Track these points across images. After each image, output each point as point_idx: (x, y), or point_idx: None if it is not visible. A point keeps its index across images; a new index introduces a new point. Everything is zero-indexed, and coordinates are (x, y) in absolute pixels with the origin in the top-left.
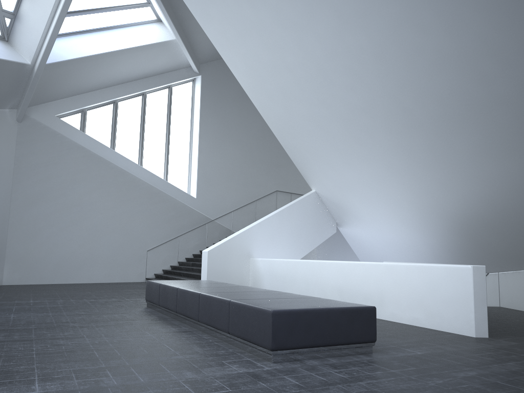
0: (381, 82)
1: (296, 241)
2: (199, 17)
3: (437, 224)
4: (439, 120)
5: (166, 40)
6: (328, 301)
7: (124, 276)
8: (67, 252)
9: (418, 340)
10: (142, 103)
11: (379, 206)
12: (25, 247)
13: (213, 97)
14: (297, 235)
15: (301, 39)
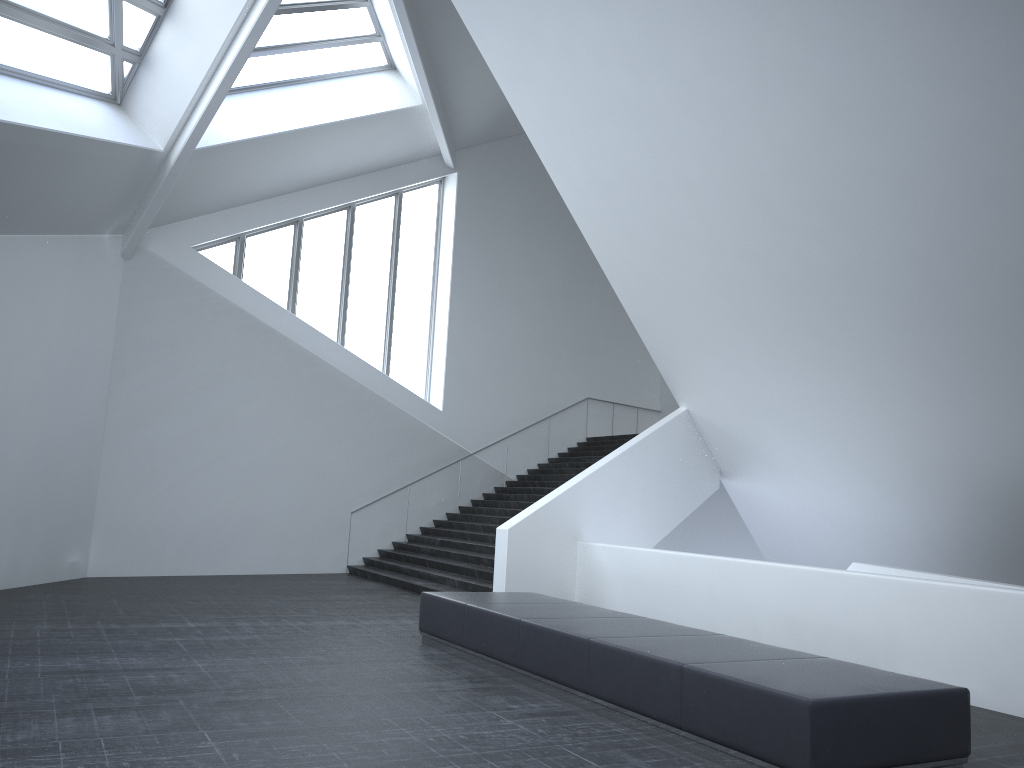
0: (893, 231)
1: (653, 507)
2: (504, 76)
3: (951, 493)
4: (1006, 310)
5: (405, 106)
6: (859, 669)
7: (308, 561)
8: (207, 513)
9: (1012, 744)
10: (346, 224)
11: (827, 450)
12: (130, 504)
13: (478, 216)
14: (655, 496)
15: (730, 138)
